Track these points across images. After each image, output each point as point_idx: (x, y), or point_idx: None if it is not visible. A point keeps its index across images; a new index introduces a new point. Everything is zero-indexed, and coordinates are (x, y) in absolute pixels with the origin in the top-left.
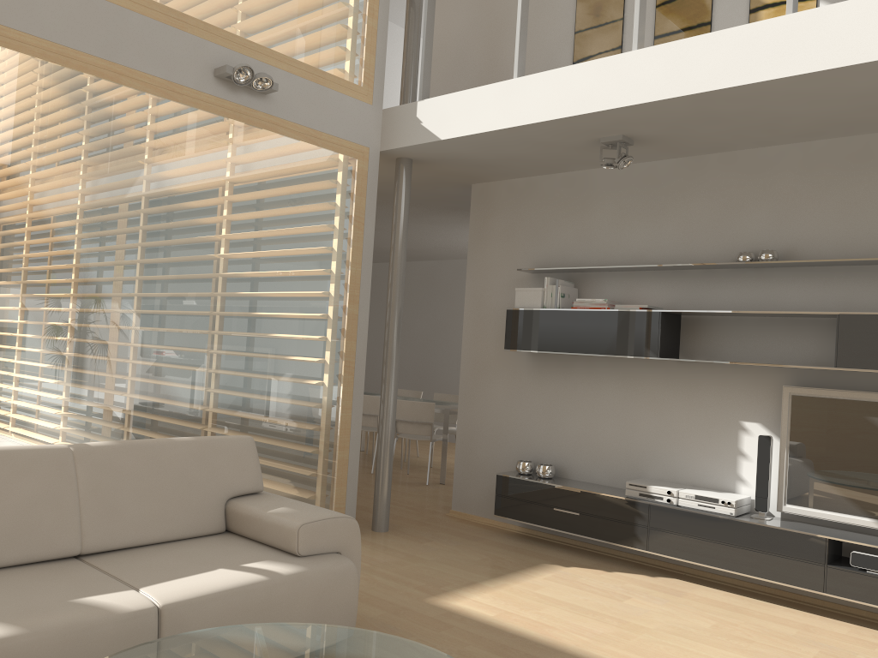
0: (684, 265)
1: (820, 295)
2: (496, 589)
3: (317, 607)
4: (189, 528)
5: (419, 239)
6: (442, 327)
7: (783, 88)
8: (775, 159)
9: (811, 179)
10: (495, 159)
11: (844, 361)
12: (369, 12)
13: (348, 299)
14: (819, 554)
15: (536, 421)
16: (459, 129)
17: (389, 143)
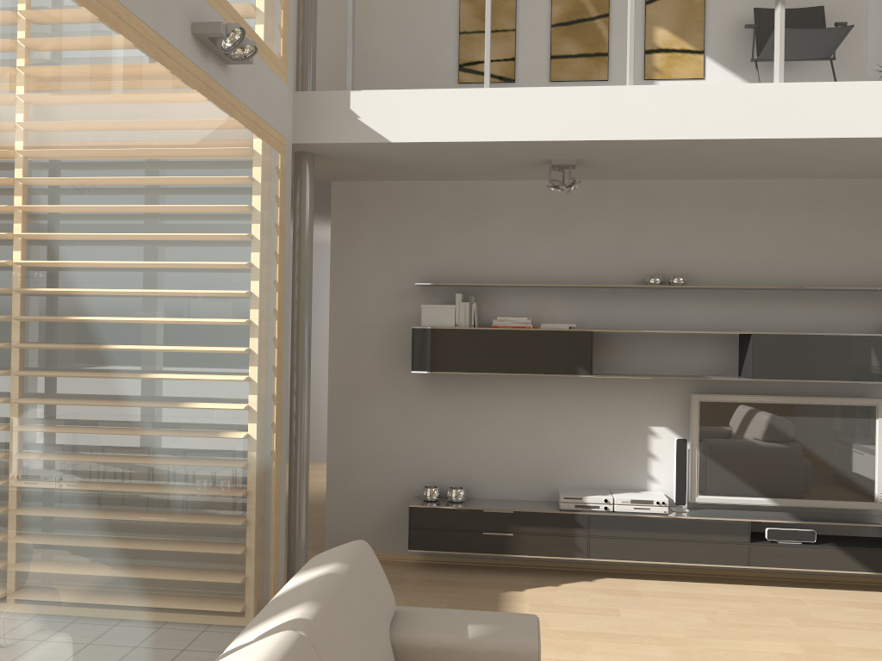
0: (606, 286)
1: (713, 314)
2: None
3: None
4: None
5: None
6: None
7: (766, 145)
8: (672, 192)
9: (703, 213)
10: (408, 164)
11: (759, 373)
12: None
13: (277, 328)
14: (744, 535)
15: (432, 443)
16: (417, 133)
17: (308, 135)
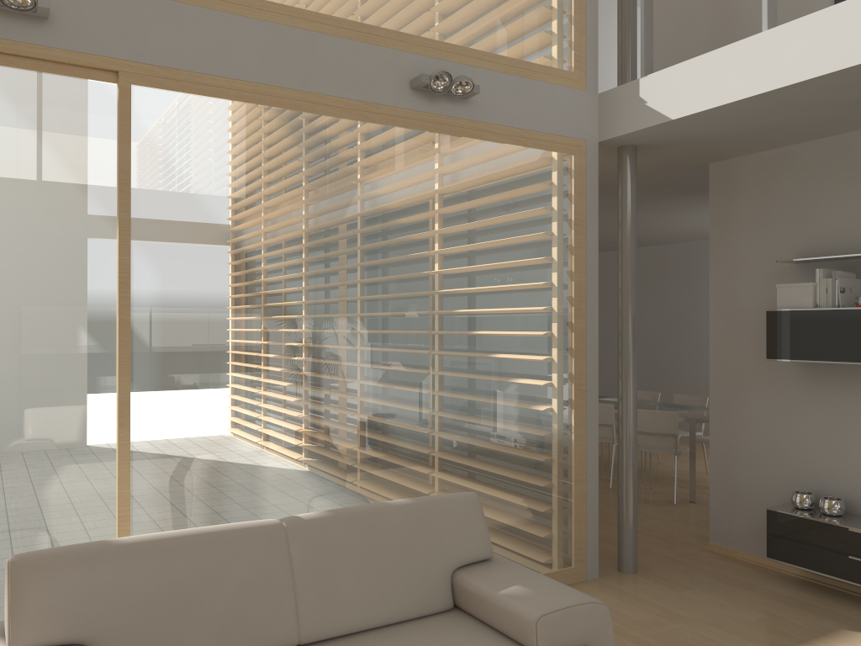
0: None
1: None
2: None
3: None
4: (412, 608)
5: (645, 226)
6: (676, 317)
7: None
8: None
9: None
10: (739, 133)
11: None
12: None
13: (573, 314)
14: None
15: (813, 444)
16: (694, 104)
17: (609, 131)
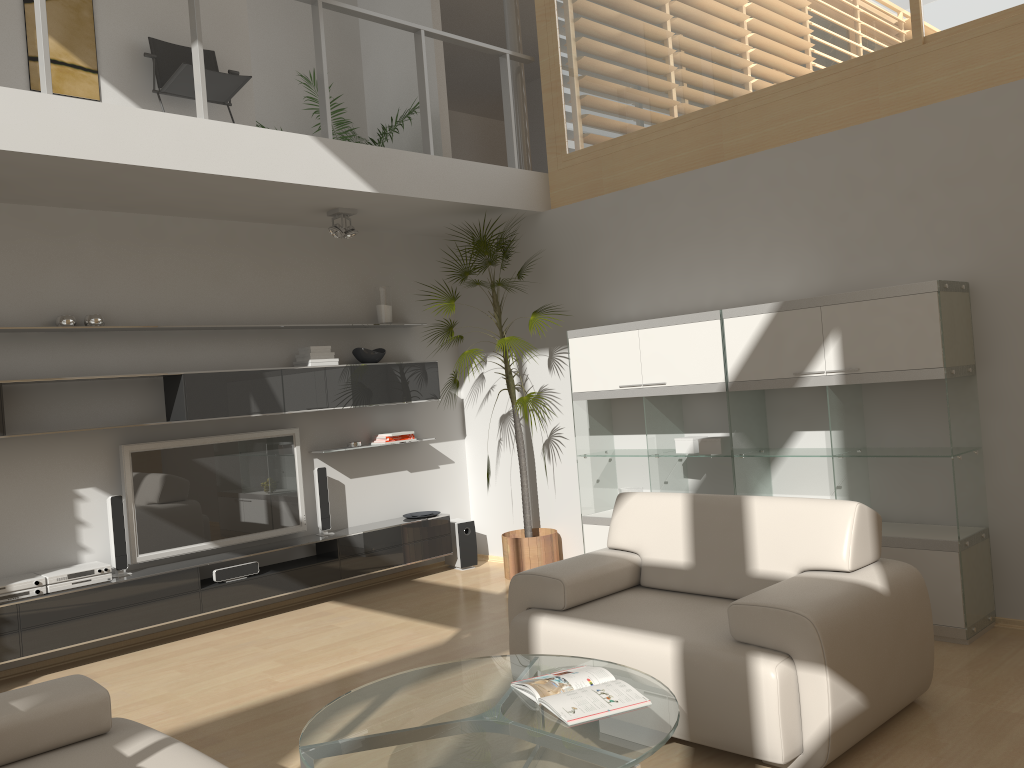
0: (11, 328)
1: (135, 357)
2: None
3: None
4: None
5: None
6: None
7: (196, 179)
8: (77, 223)
9: (114, 248)
10: None
11: (194, 414)
12: None
13: None
14: (194, 583)
15: None
16: None
17: None
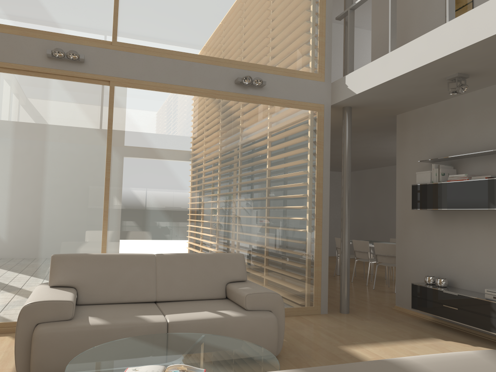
0: None
1: None
2: (386, 346)
3: (251, 335)
4: (206, 294)
5: None
6: None
7: None
8: None
9: None
10: (396, 99)
11: None
12: (319, 34)
13: (316, 185)
14: None
15: (437, 252)
16: (364, 87)
17: (334, 100)
